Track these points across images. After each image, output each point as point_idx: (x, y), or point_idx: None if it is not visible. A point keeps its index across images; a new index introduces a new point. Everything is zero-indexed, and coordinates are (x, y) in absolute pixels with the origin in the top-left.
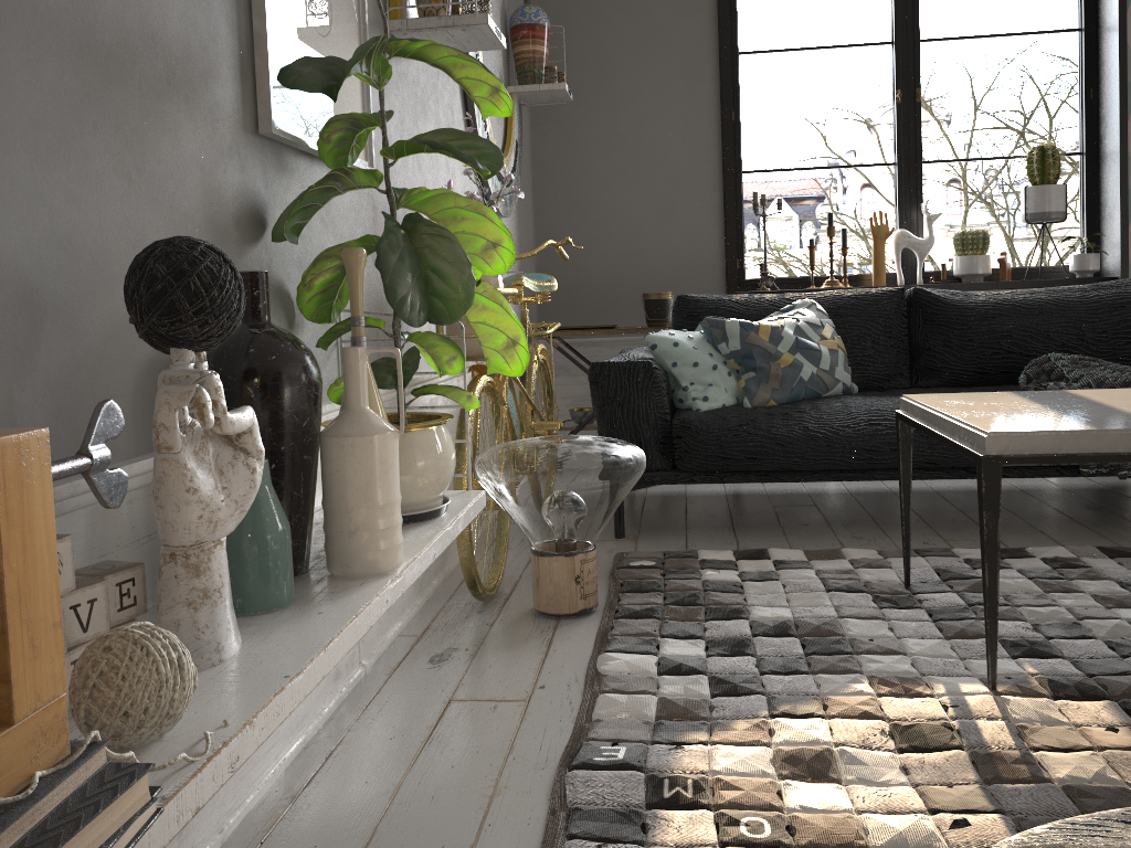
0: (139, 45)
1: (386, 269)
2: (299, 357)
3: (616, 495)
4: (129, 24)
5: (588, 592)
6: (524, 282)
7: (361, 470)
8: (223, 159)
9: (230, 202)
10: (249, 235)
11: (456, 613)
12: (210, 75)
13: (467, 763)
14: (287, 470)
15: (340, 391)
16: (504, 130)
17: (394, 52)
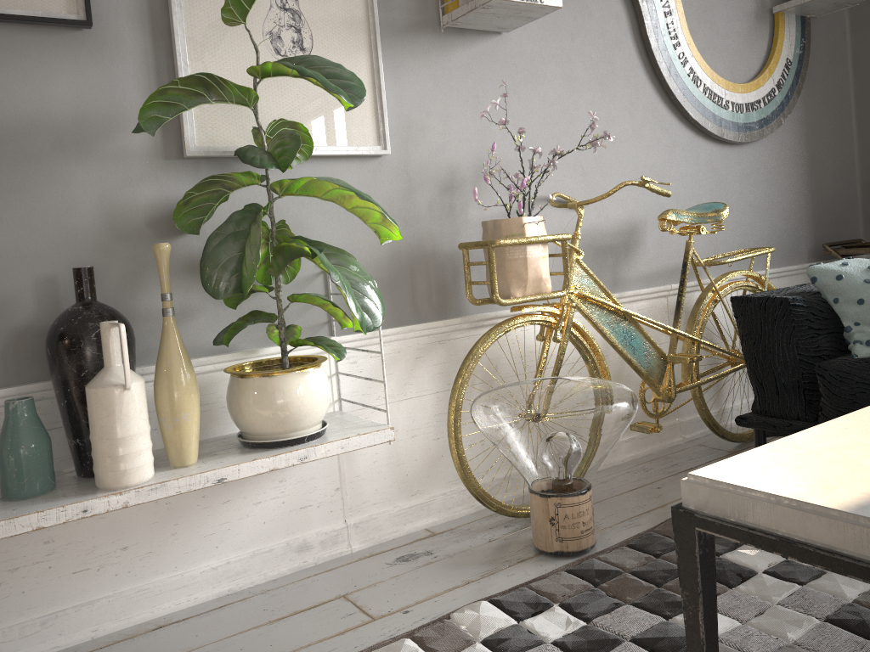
0: (16, 132)
1: (204, 254)
2: (81, 328)
3: (563, 448)
4: (3, 121)
5: (565, 536)
6: (668, 216)
7: (92, 413)
8: (132, 184)
9: (141, 212)
10: (170, 231)
11: (492, 522)
12: (114, 130)
13: (251, 651)
14: (75, 405)
15: (278, 337)
16: (767, 52)
17: (259, 75)
